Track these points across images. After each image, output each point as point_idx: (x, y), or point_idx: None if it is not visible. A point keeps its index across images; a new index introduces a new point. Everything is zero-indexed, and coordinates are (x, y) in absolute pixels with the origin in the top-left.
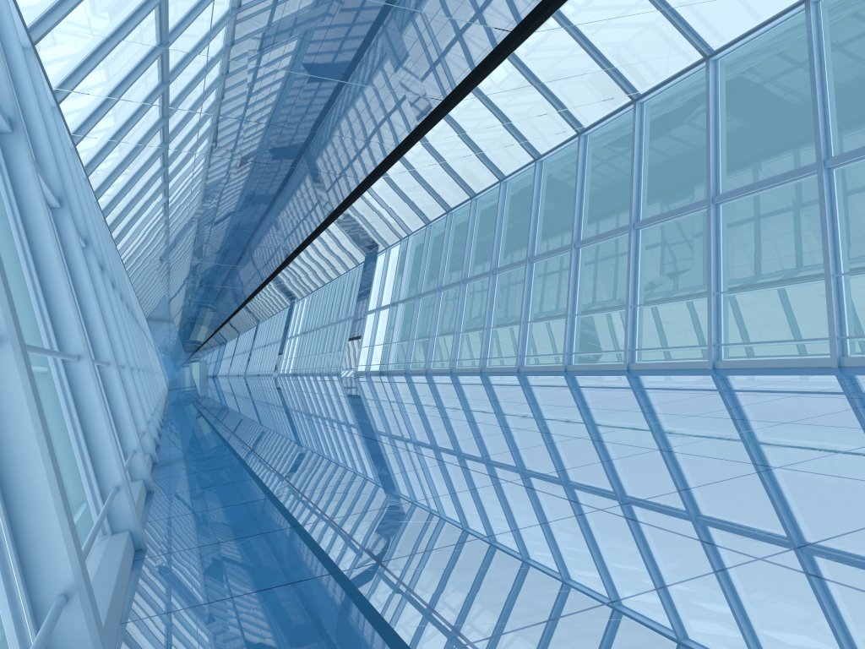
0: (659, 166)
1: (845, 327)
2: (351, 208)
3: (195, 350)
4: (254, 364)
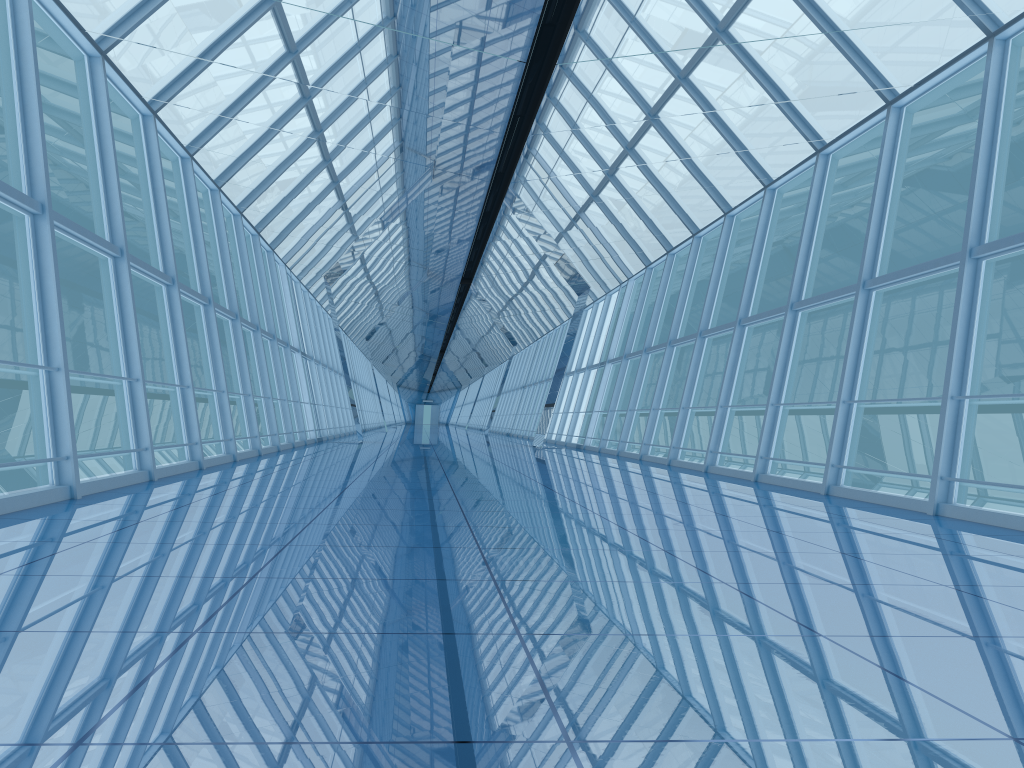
0: (1017, 230)
1: None
2: (500, 225)
3: (426, 391)
4: (477, 416)
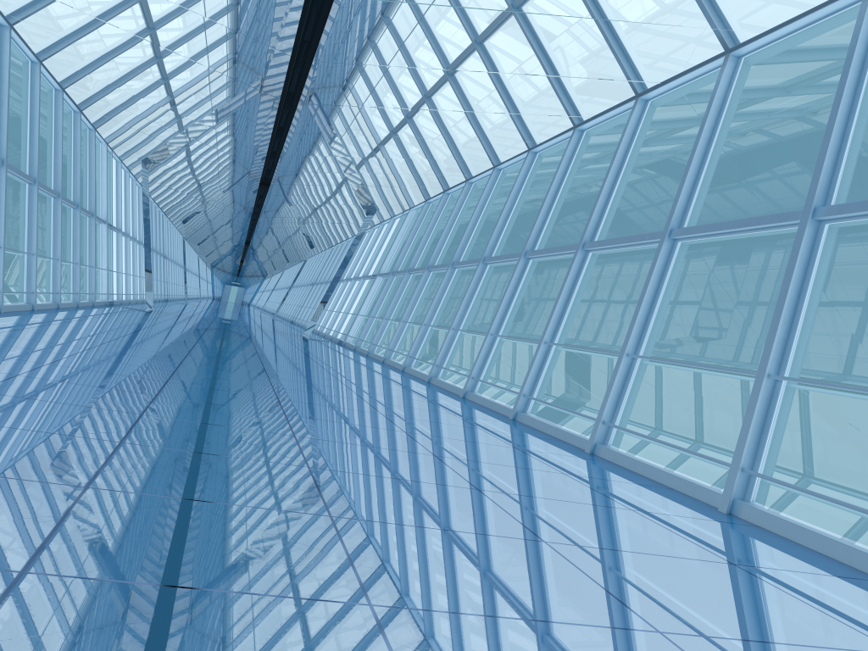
0: None
1: (761, 458)
2: (292, 141)
3: (236, 274)
4: (272, 302)
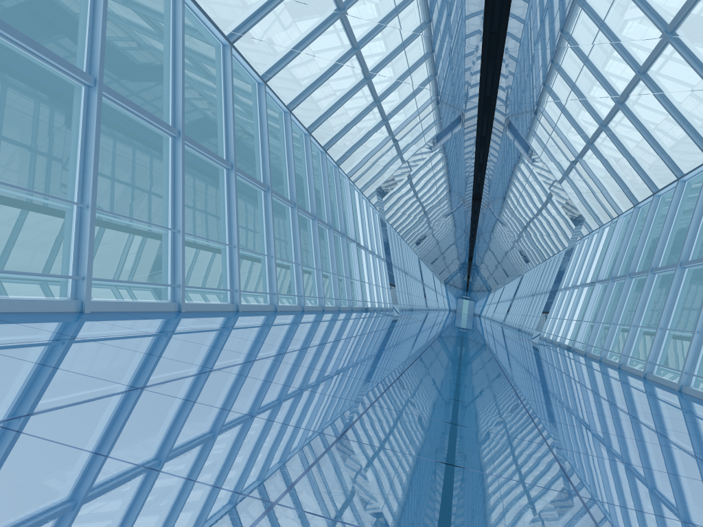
0: None
1: None
2: (495, 149)
3: (465, 289)
4: (499, 313)
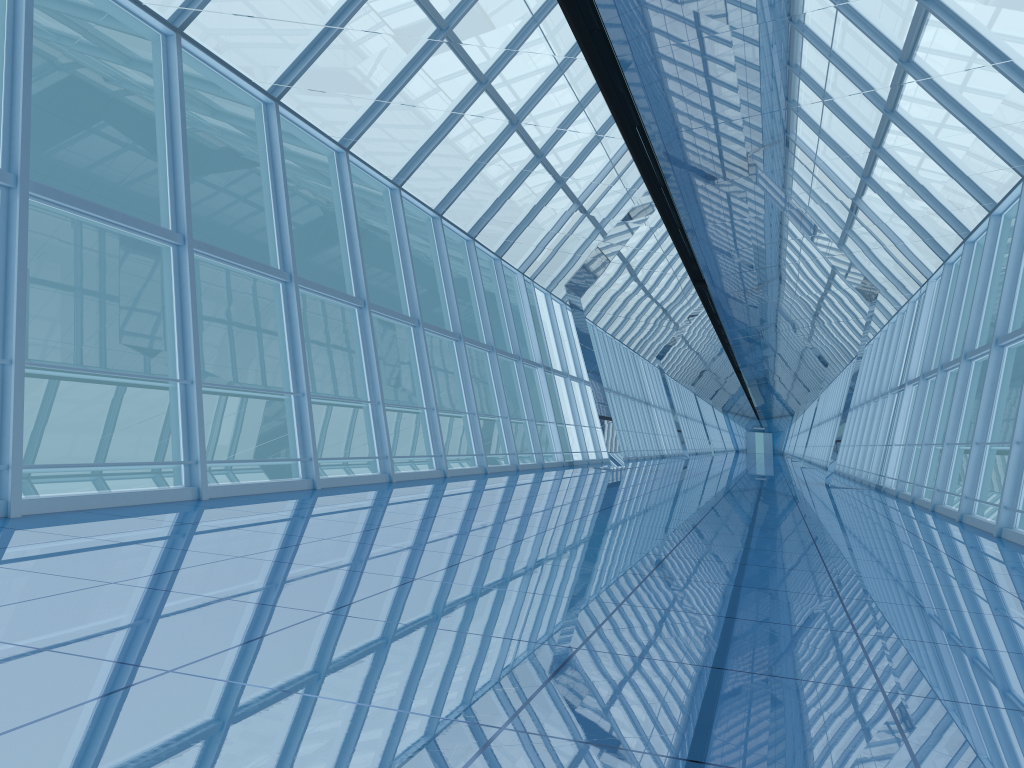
0: None
1: None
2: (684, 203)
3: (755, 417)
4: (803, 446)
